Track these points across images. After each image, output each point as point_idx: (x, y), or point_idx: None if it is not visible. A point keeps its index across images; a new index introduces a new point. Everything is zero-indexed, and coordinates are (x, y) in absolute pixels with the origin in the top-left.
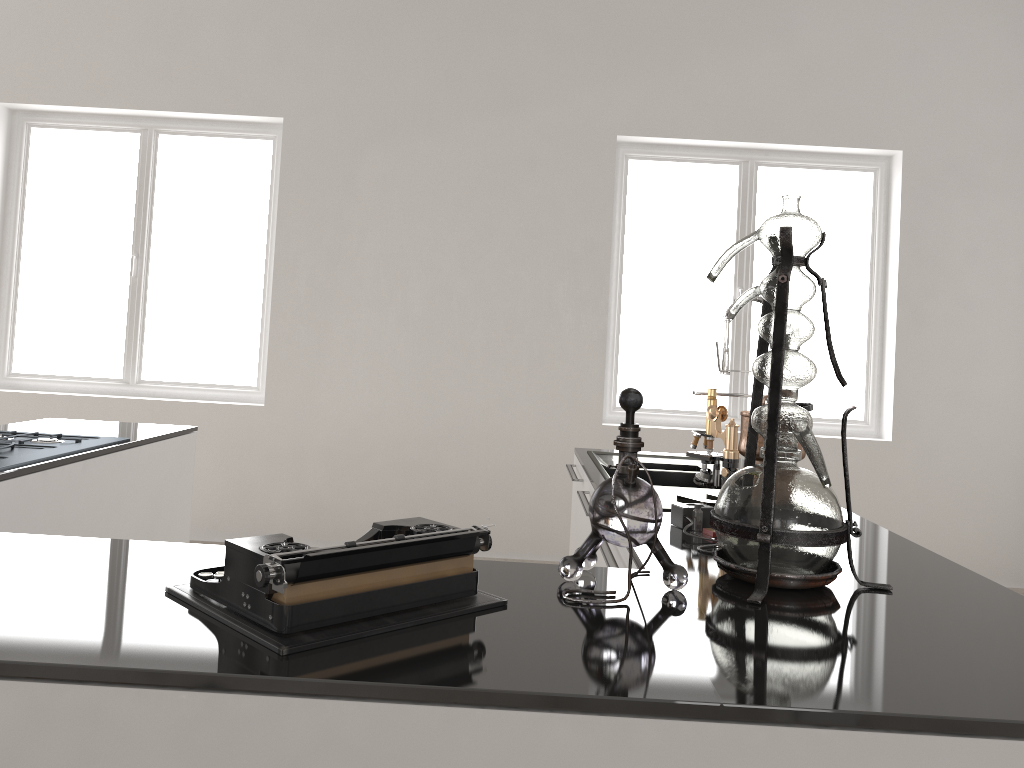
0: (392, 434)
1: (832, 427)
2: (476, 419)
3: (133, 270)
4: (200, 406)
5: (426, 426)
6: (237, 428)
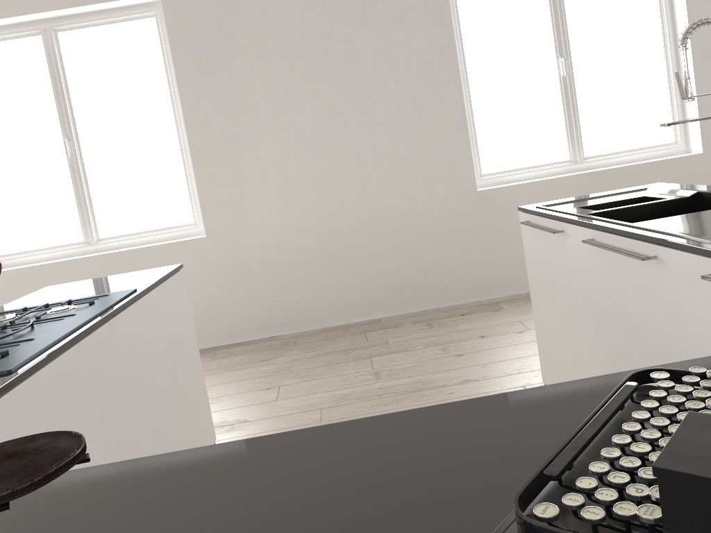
0: (314, 235)
1: (652, 153)
2: (377, 209)
3: (68, 151)
4: (154, 248)
5: (339, 223)
6: (189, 259)
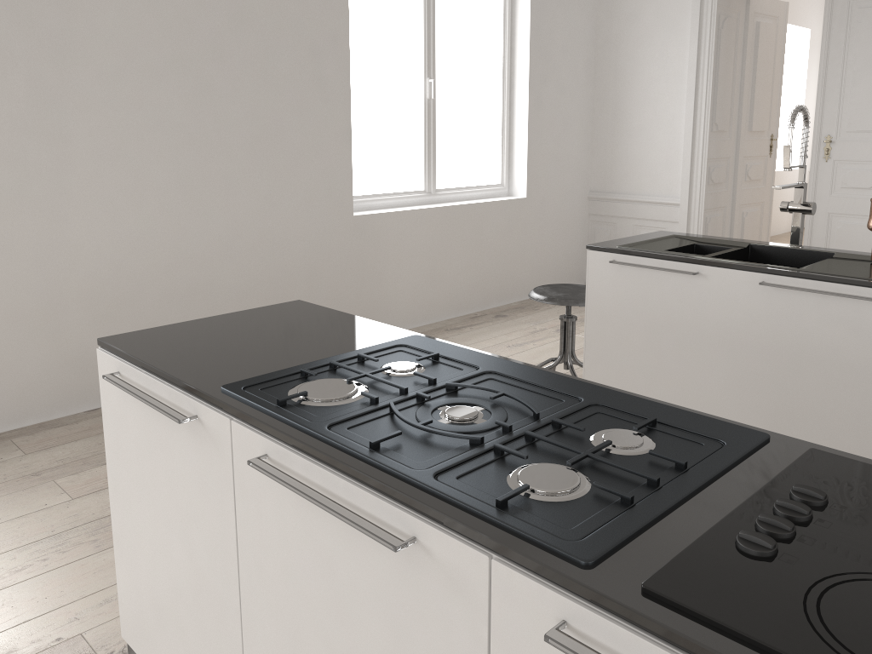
0: (163, 260)
1: (486, 192)
2: (247, 228)
3: None
4: None
5: (199, 244)
6: None
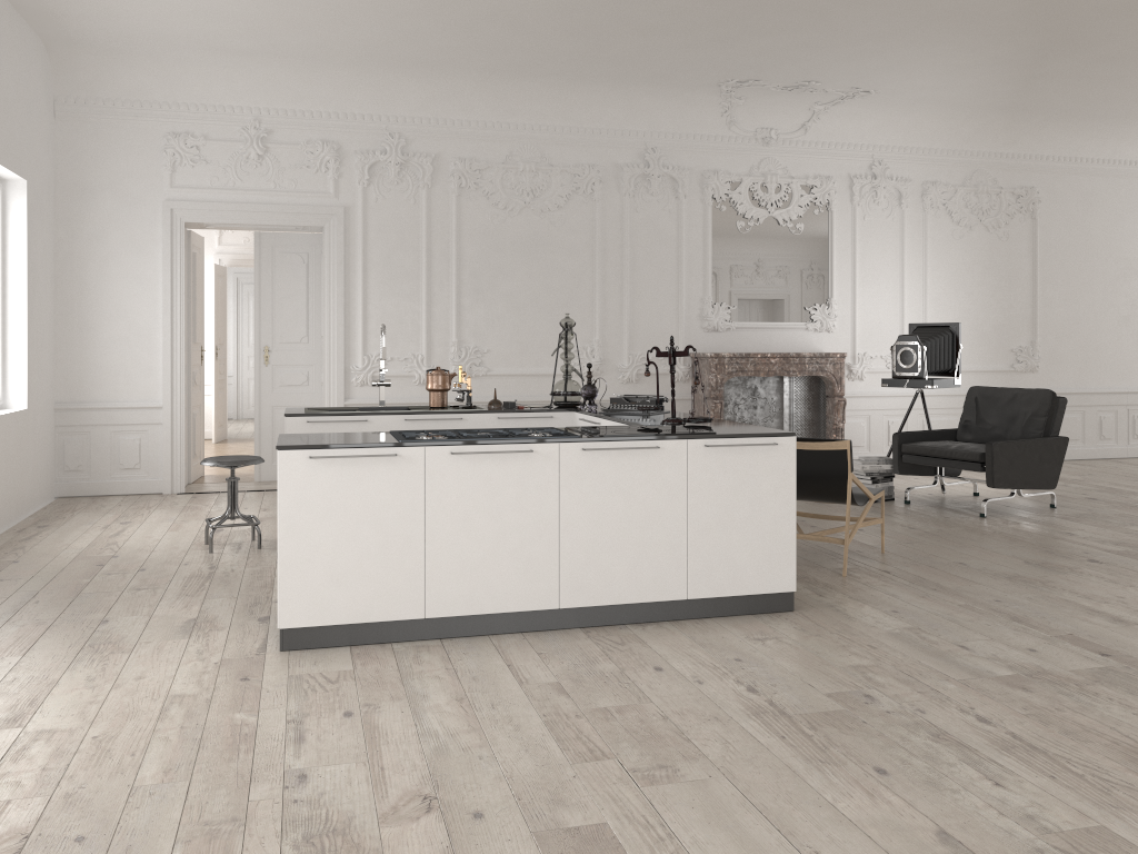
0: None
1: None
2: None
3: None
4: None
5: None
6: None
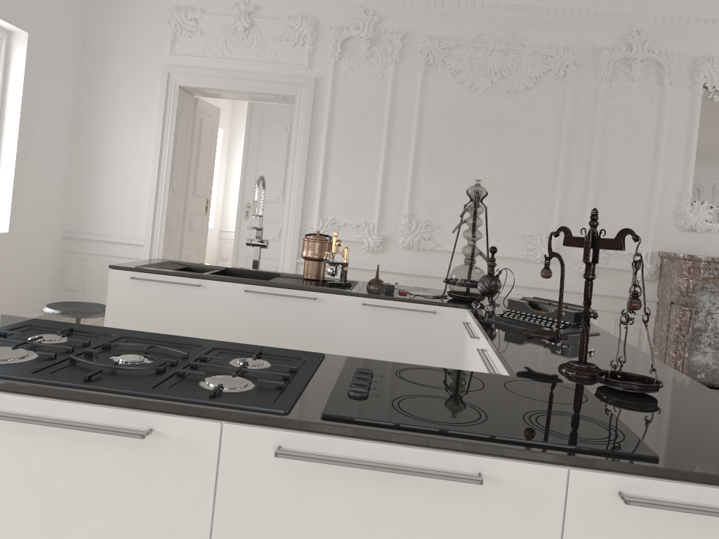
0: None
1: None
2: None
3: None
4: None
5: None
6: None
